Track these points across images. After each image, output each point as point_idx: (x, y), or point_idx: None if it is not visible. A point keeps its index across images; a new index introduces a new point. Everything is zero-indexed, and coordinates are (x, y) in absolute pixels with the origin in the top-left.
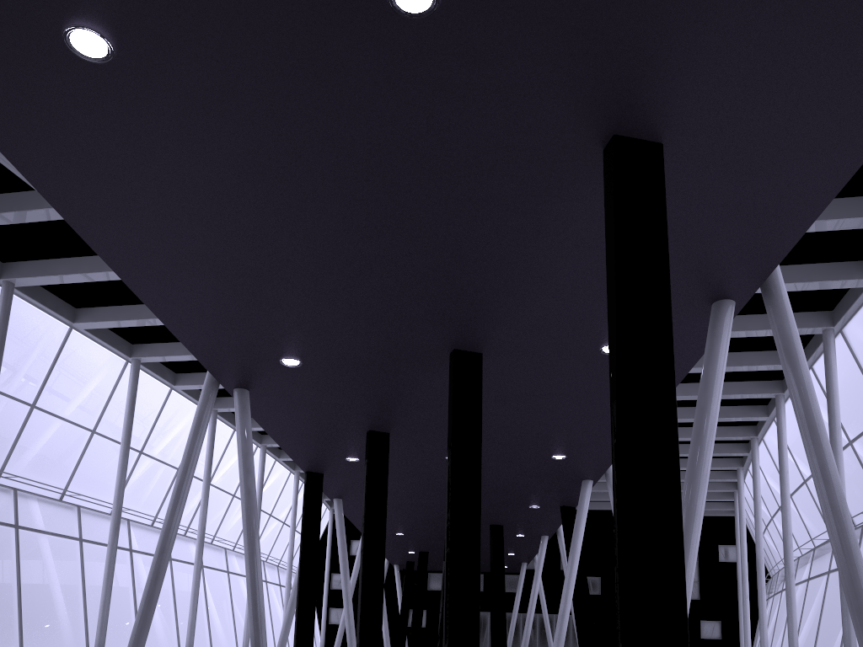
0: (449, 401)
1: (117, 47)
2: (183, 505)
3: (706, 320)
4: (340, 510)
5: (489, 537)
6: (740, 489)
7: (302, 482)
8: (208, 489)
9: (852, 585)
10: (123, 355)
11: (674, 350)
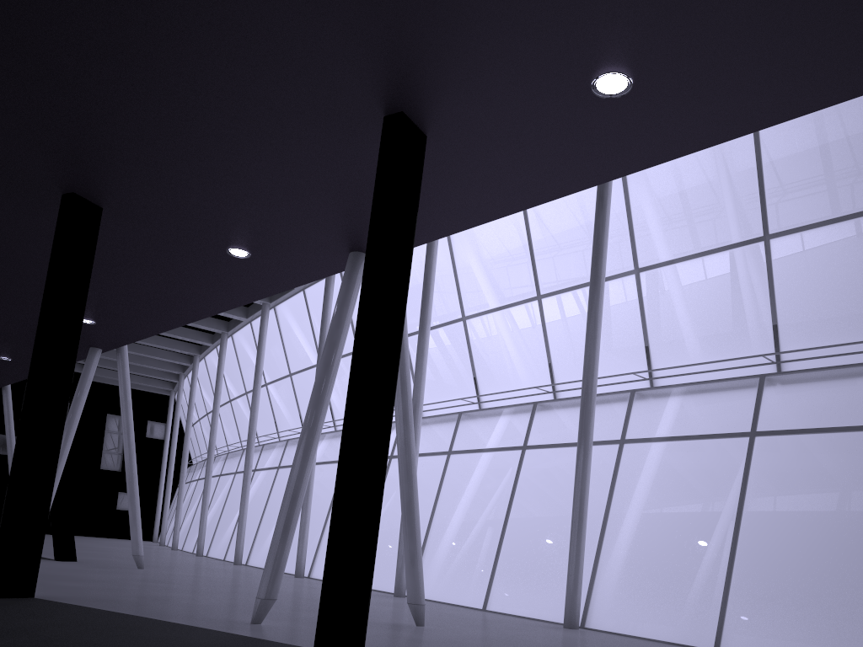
0: (54, 251)
1: None
2: None
3: (336, 261)
4: None
5: None
6: (194, 375)
7: None
8: None
9: (409, 504)
10: None
11: (290, 272)
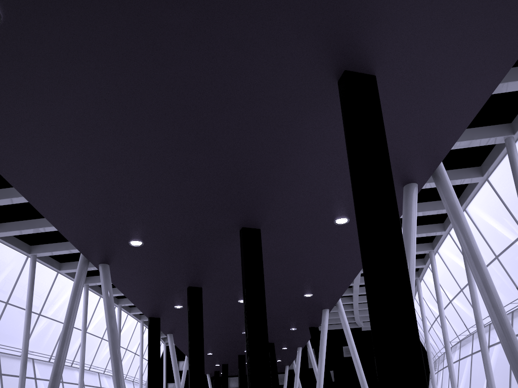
0: (241, 260)
1: (3, 14)
2: (68, 343)
3: (400, 198)
4: (172, 341)
5: None
6: None
7: (146, 327)
8: (85, 335)
9: (513, 355)
10: (25, 252)
11: None
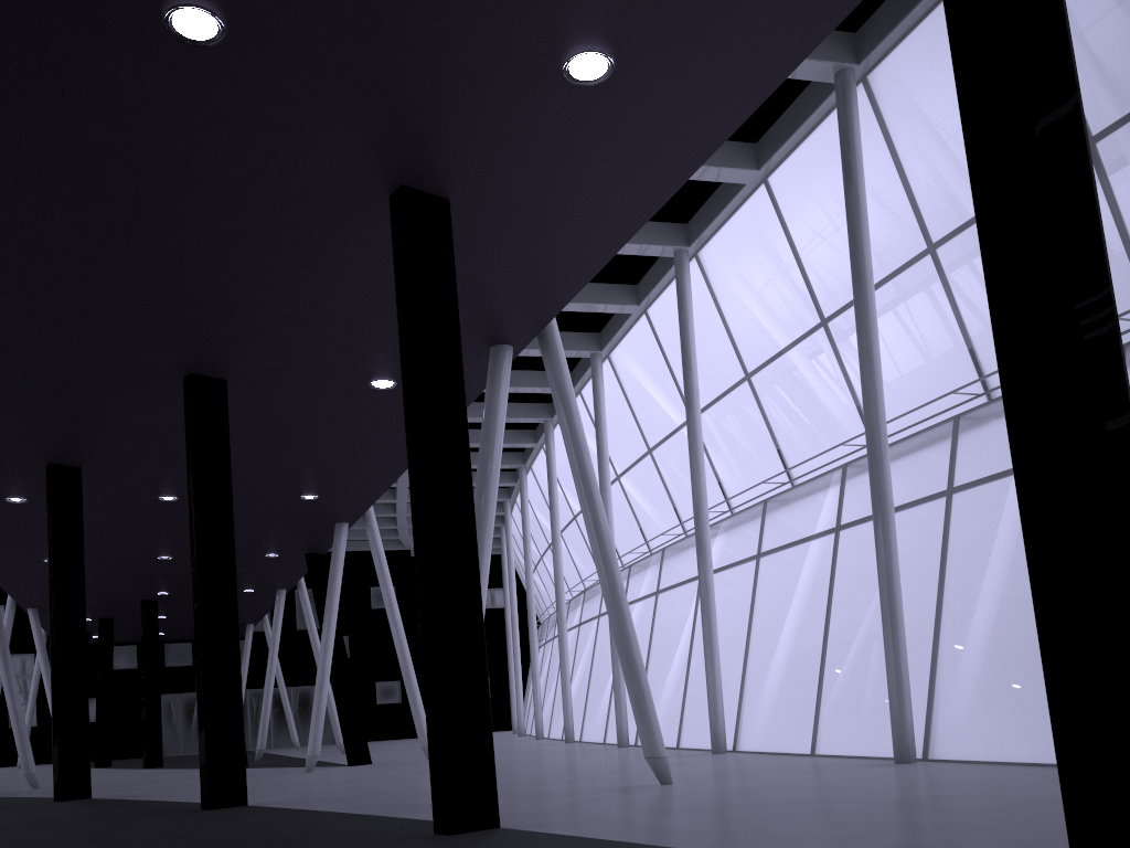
0: (187, 438)
1: None
2: None
3: (484, 362)
4: None
5: None
6: (508, 524)
7: None
8: None
9: (621, 635)
10: None
11: None
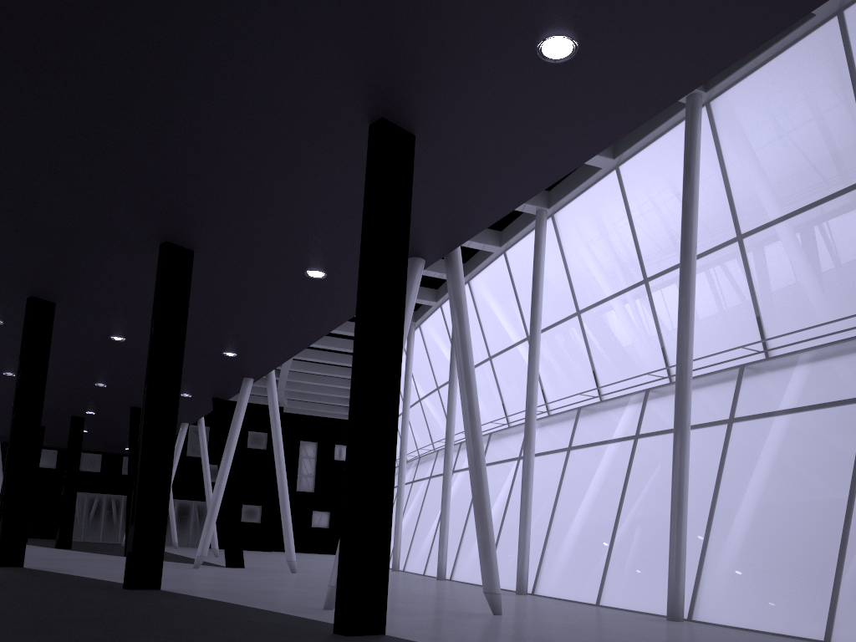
0: (156, 292)
1: None
2: None
3: None
4: None
5: (124, 419)
6: None
7: None
8: None
9: (479, 495)
10: None
11: None
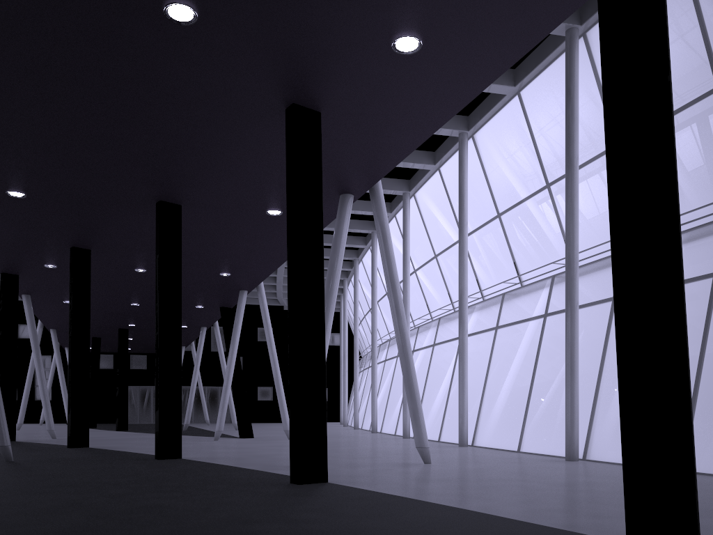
0: (157, 240)
1: None
2: None
3: (336, 203)
4: (30, 305)
5: None
6: (345, 294)
7: None
8: None
9: (407, 374)
10: None
11: None
